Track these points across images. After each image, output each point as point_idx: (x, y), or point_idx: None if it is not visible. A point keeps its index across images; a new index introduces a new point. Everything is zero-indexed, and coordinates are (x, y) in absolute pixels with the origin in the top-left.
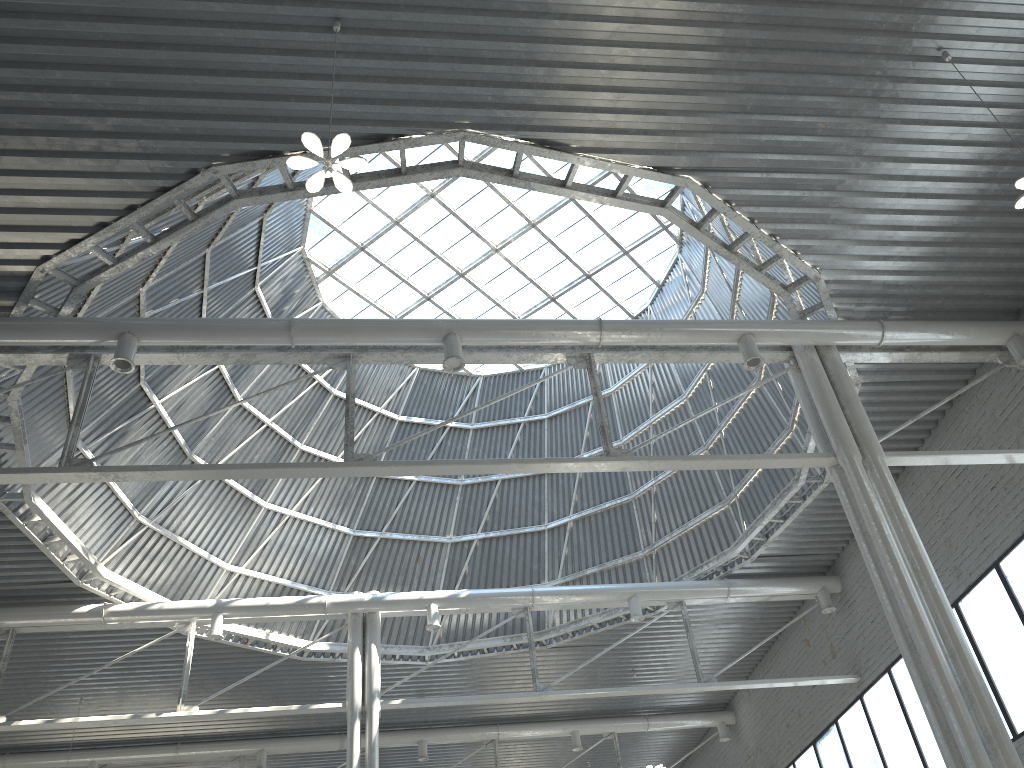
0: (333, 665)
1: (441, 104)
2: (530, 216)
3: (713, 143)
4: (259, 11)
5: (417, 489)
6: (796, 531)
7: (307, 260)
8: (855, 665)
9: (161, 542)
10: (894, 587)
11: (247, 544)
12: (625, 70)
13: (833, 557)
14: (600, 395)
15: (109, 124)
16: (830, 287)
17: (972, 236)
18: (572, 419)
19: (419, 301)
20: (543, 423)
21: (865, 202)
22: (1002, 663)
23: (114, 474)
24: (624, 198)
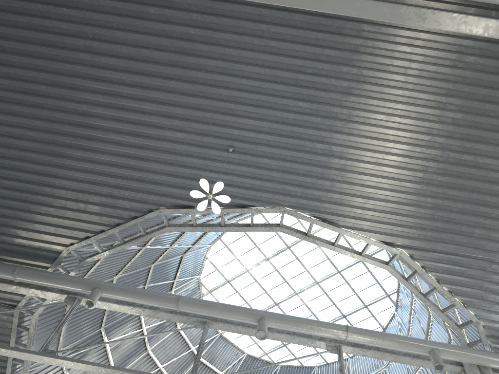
0: None
1: (275, 193)
2: (316, 278)
3: (416, 232)
4: (197, 138)
5: None
6: None
7: (200, 283)
8: None
9: None
10: None
11: None
12: (370, 188)
13: None
14: (343, 371)
15: (118, 182)
16: (486, 330)
17: None
18: None
19: None
20: None
21: None
22: None
23: (64, 362)
24: (365, 257)
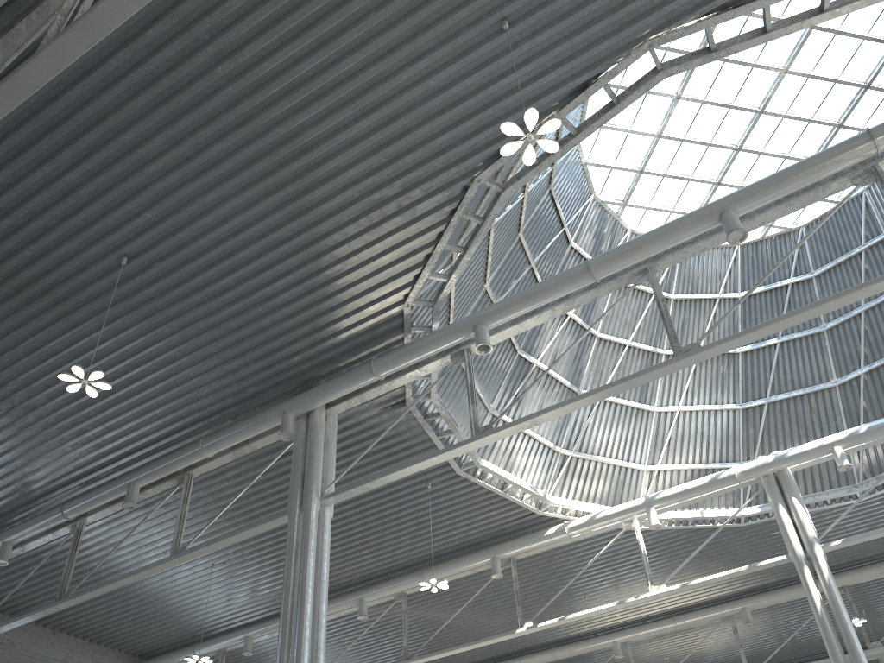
0: (772, 523)
1: (617, 31)
2: (778, 65)
3: None
4: (448, 50)
5: (783, 349)
6: None
7: (602, 203)
8: None
9: (586, 464)
10: None
11: (654, 445)
12: None
13: None
14: None
15: (397, 186)
16: None
17: None
18: None
19: (711, 189)
20: None
21: None
22: None
23: (509, 429)
24: (834, 7)
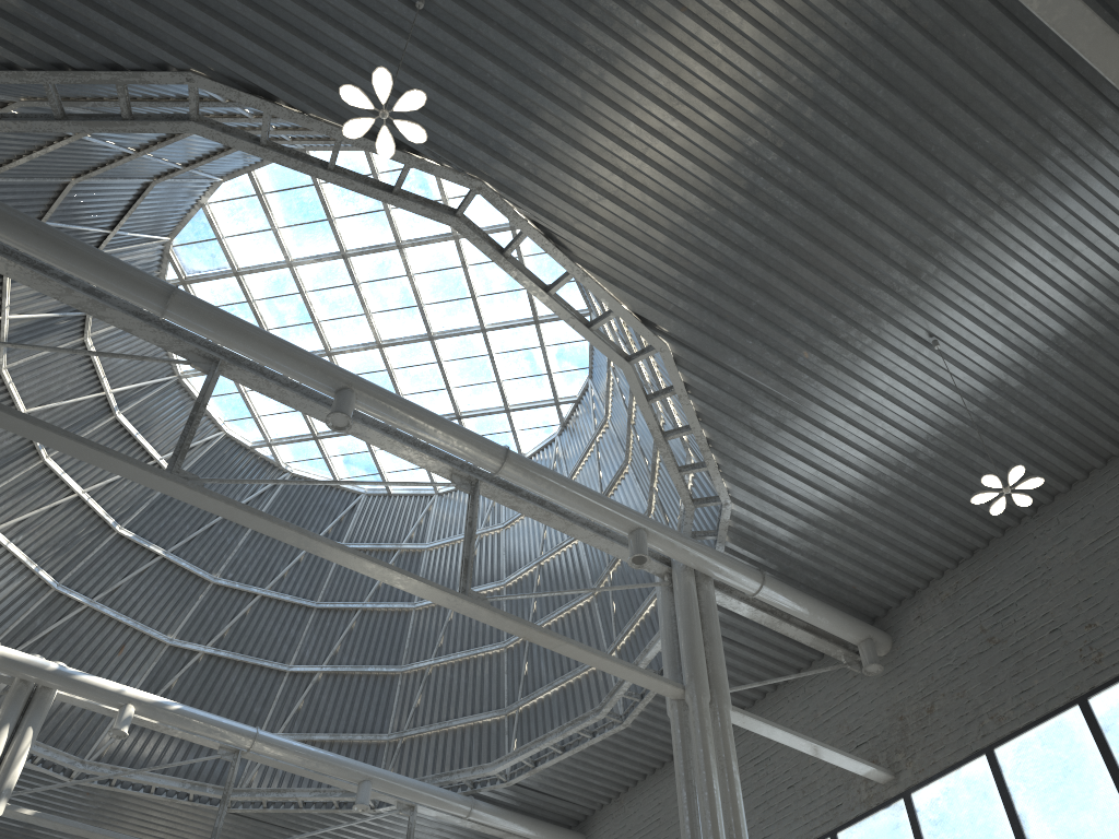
0: None
1: (475, 142)
2: (432, 327)
3: (706, 321)
4: None
5: (159, 567)
6: (567, 769)
7: (167, 256)
8: None
9: None
10: None
11: None
12: (667, 207)
13: (588, 812)
14: (474, 527)
15: None
16: (732, 518)
17: (874, 526)
18: None
19: None
20: None
21: (804, 448)
22: None
23: None
24: (595, 334)
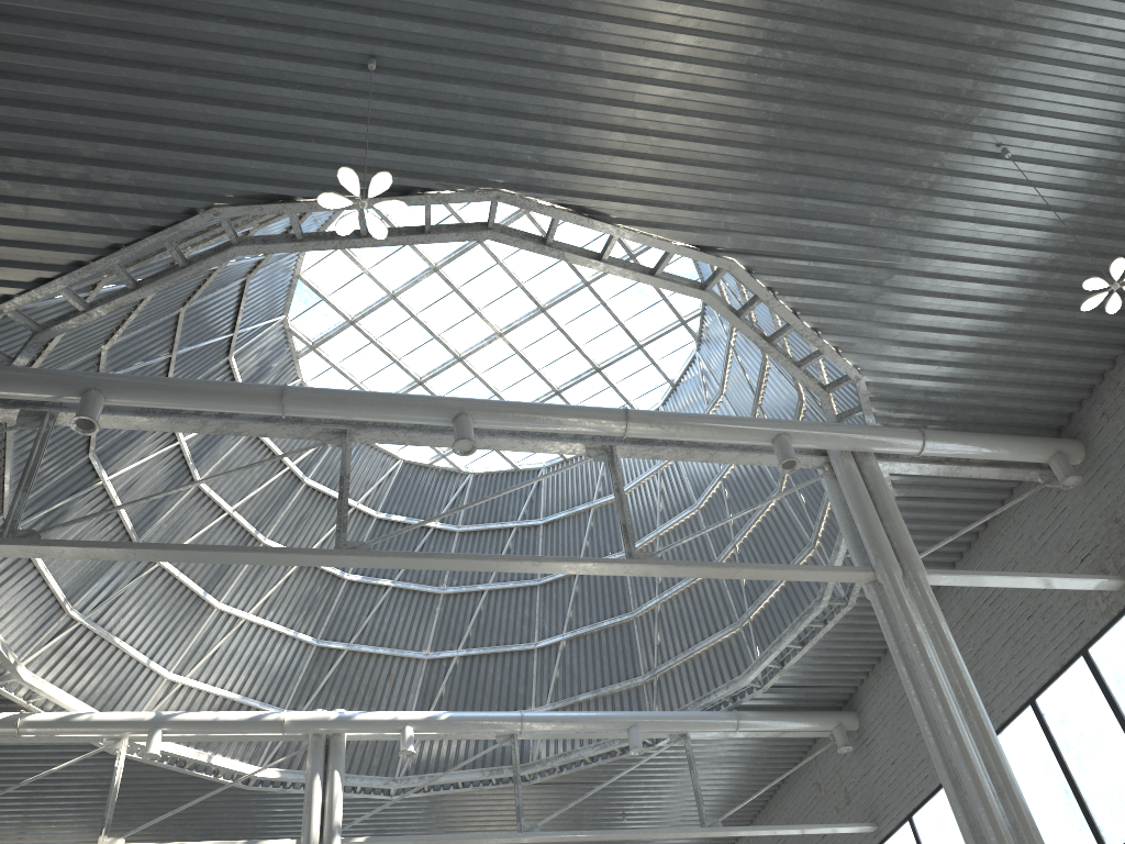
0: (283, 797)
1: (476, 159)
2: (540, 300)
3: (761, 225)
4: (288, 40)
5: (393, 596)
6: (814, 659)
7: (289, 331)
8: (872, 812)
9: (94, 642)
10: (938, 716)
11: (194, 650)
12: (676, 139)
13: (851, 690)
14: (622, 491)
15: (101, 150)
16: (870, 390)
17: (1019, 345)
18: (570, 526)
19: (410, 385)
20: (538, 529)
21: (913, 300)
22: (1037, 810)
23: (66, 550)
24: (662, 277)
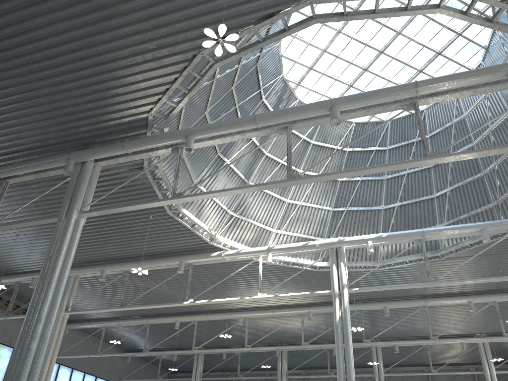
0: None
1: None
2: (397, 28)
3: None
4: None
5: (362, 184)
6: None
7: (286, 80)
8: None
9: (242, 222)
10: None
11: (282, 219)
12: None
13: None
14: (421, 123)
15: (153, 44)
16: None
17: None
18: (443, 135)
19: (346, 88)
20: (427, 140)
21: None
22: None
23: (191, 198)
24: (413, 9)
